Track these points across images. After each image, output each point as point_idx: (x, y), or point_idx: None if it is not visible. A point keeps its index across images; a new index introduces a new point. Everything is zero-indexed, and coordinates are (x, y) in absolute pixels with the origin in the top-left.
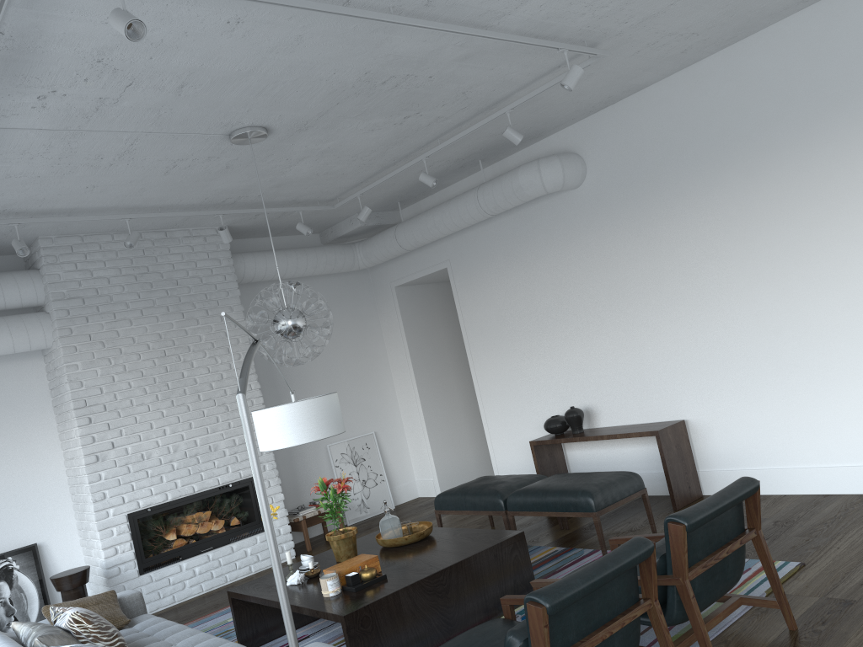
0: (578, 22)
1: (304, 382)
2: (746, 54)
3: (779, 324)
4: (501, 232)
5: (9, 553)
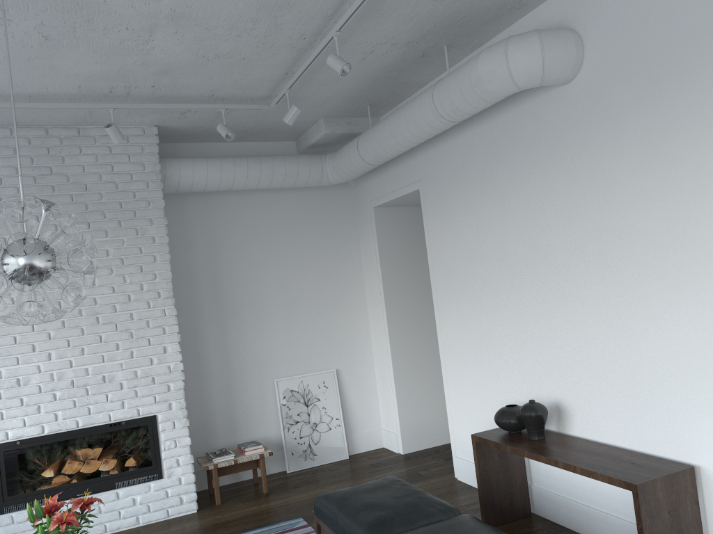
0: None
1: (256, 307)
2: None
3: None
4: (474, 146)
5: None
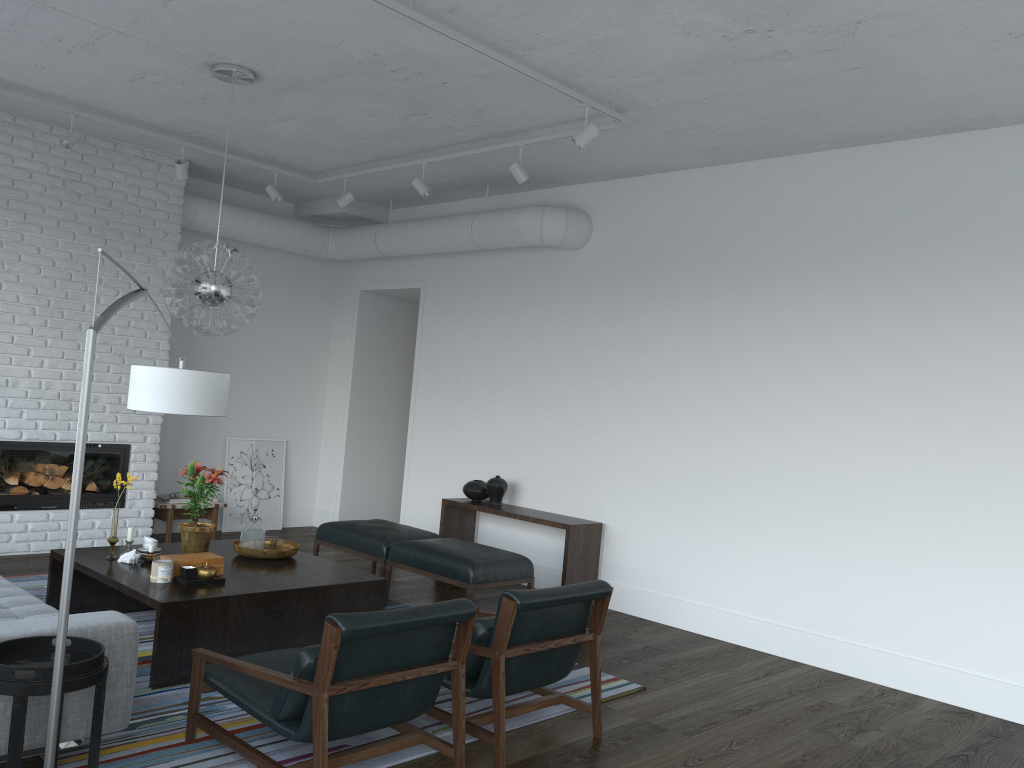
0: (607, 82)
1: (224, 360)
2: (775, 173)
3: (719, 454)
4: (487, 269)
5: None
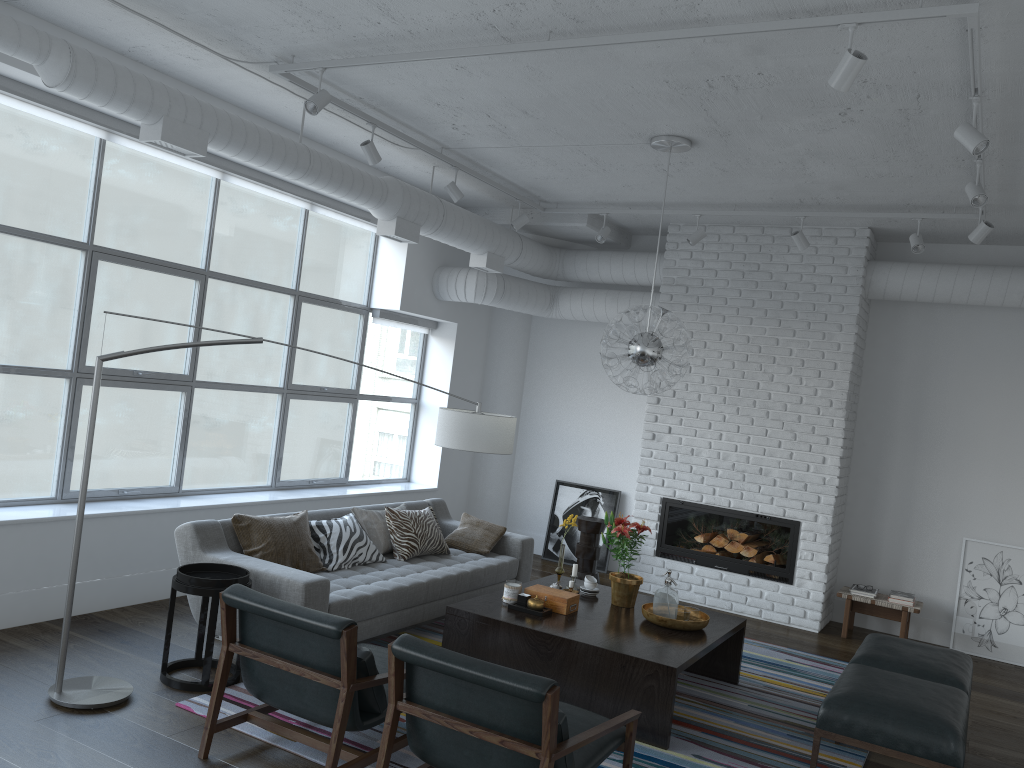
0: None
1: (962, 446)
2: None
3: None
4: None
5: (600, 489)
